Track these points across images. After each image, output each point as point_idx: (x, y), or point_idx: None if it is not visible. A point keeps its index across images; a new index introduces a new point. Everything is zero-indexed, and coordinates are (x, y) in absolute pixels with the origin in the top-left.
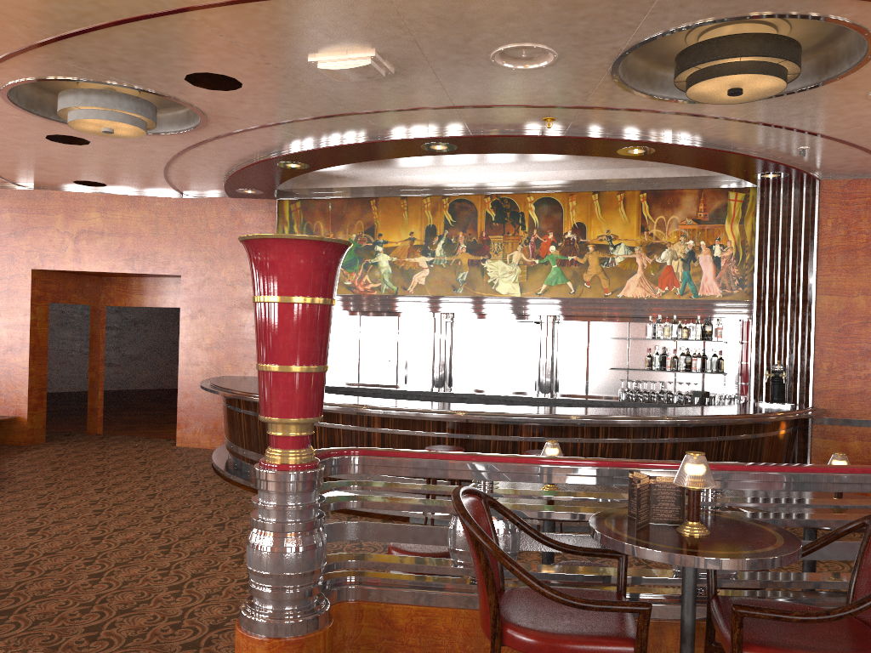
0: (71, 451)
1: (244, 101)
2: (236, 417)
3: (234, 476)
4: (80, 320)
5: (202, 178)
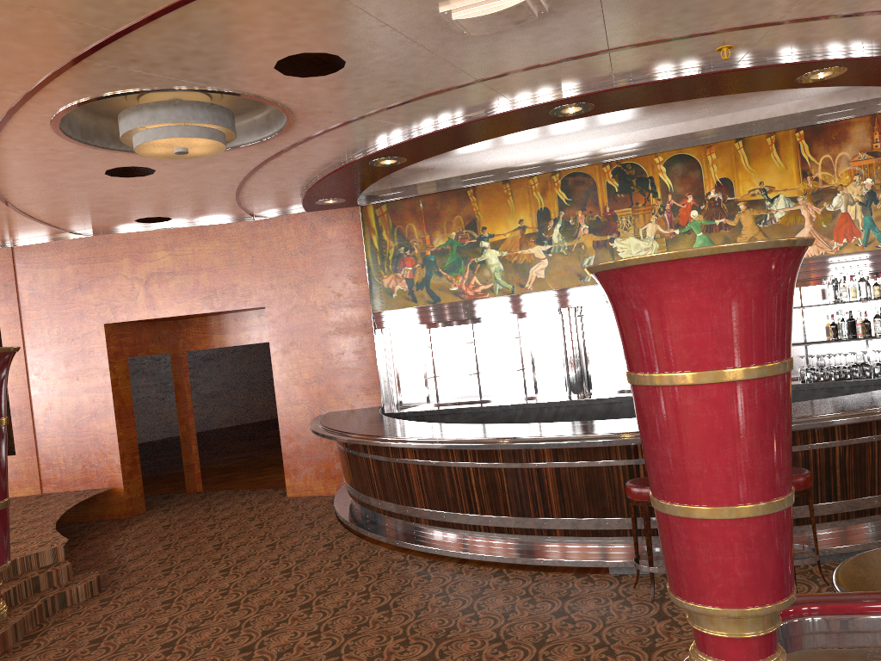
0: (176, 520)
1: (343, 87)
2: (363, 464)
3: (372, 533)
4: (151, 365)
5: (278, 195)
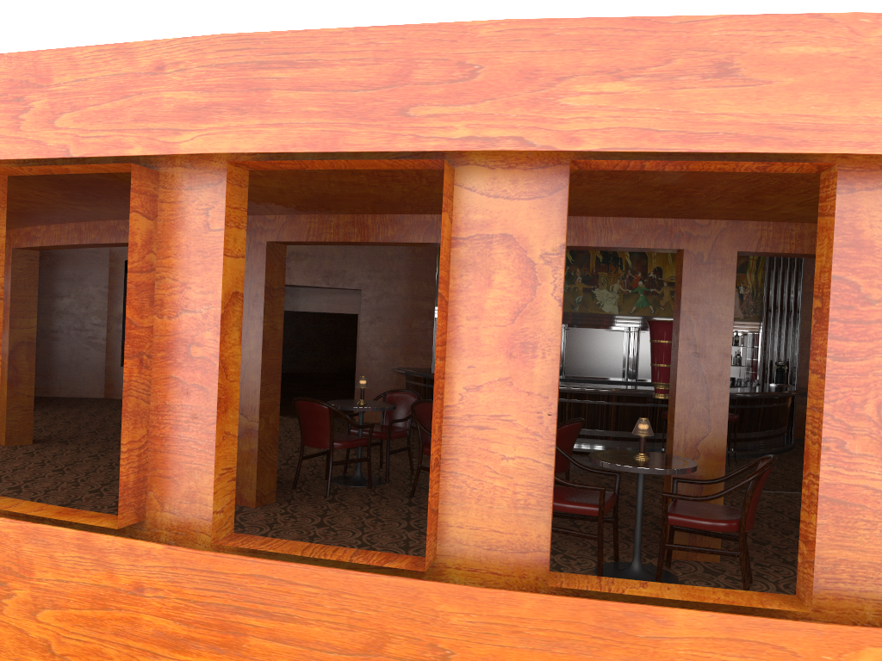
0: None
1: None
2: None
3: None
4: None
5: None
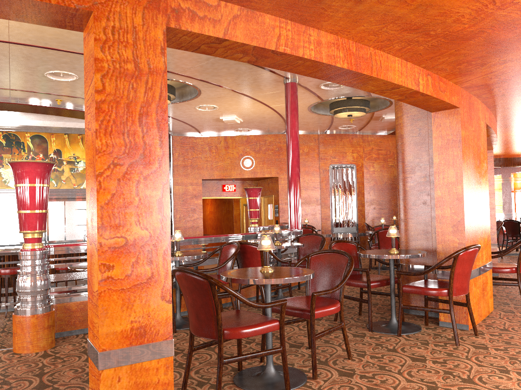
0: None
1: None
2: None
3: None
4: None
5: None
